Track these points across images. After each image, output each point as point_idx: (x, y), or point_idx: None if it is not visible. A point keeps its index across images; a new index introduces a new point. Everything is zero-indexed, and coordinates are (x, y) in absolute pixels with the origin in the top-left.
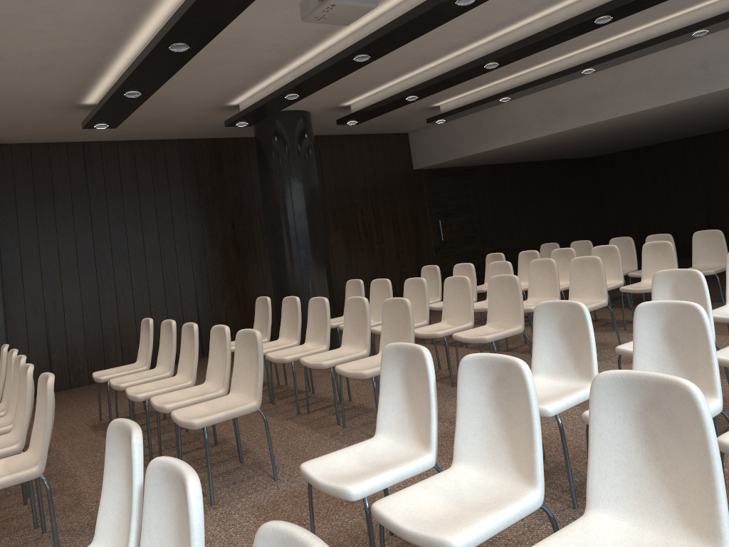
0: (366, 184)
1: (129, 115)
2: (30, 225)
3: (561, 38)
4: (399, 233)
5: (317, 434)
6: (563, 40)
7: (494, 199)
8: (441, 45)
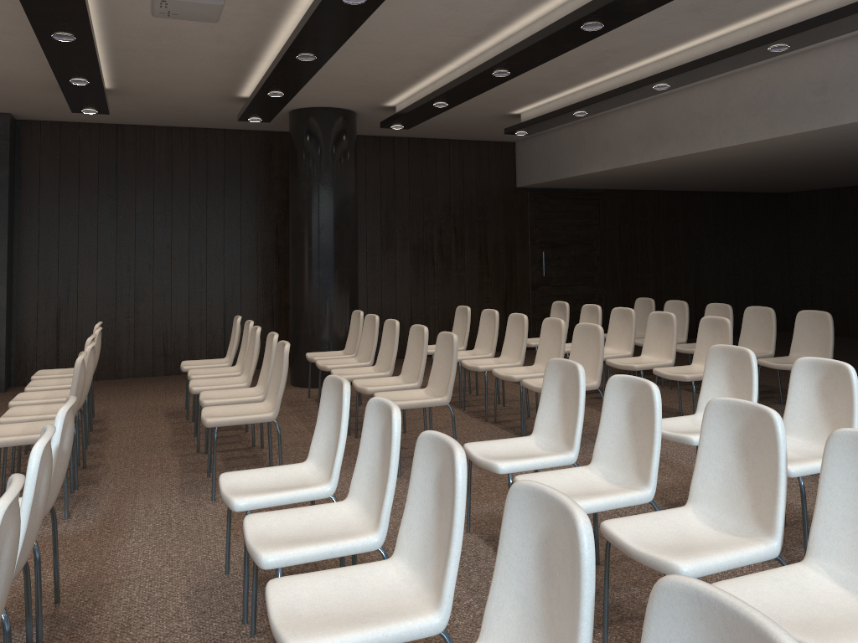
0: (450, 198)
1: (105, 102)
2: (52, 207)
3: (560, 46)
4: (486, 261)
5: (175, 478)
6: (567, 49)
7: (626, 233)
8: (435, 44)
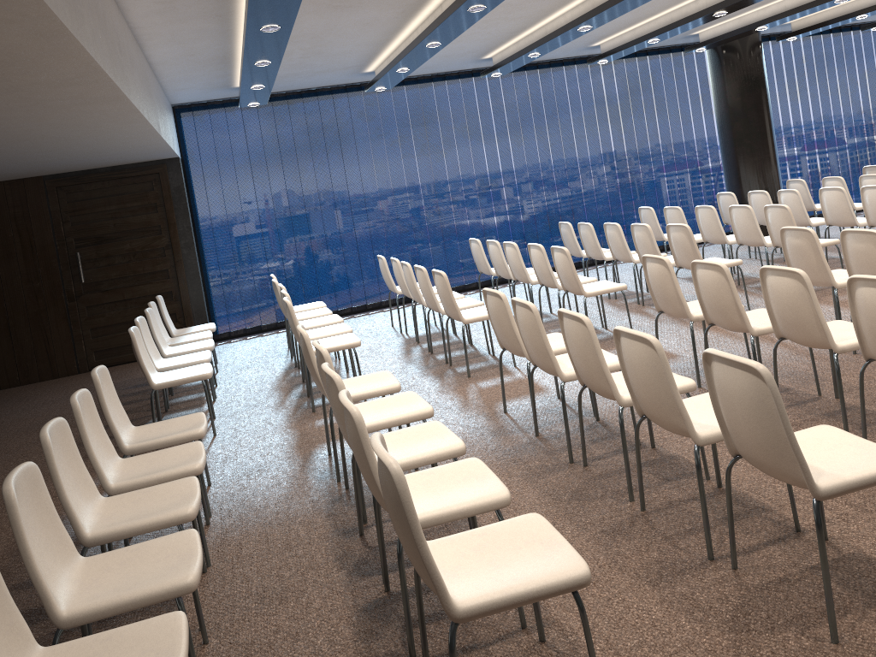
0: None
1: None
2: None
3: None
4: None
5: None
6: None
7: None
8: None
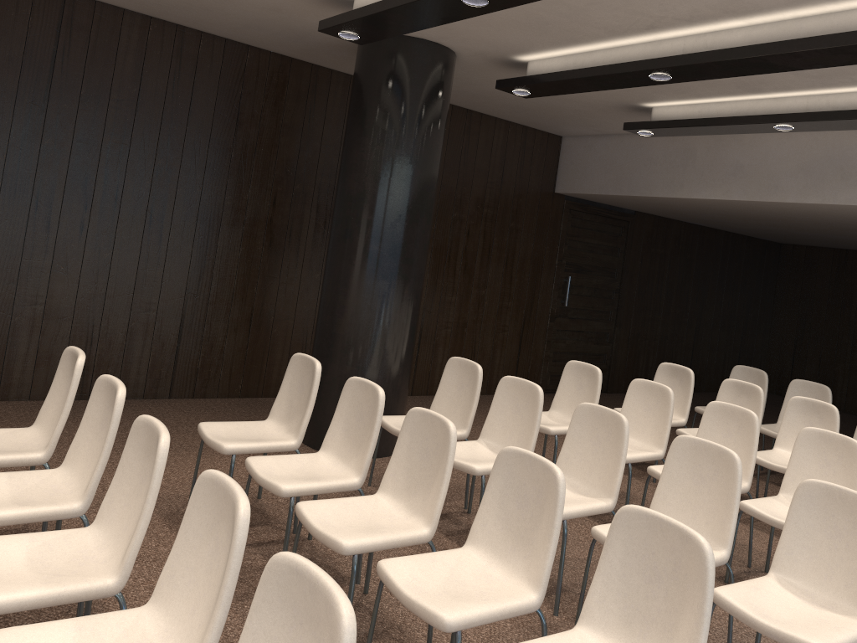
0: (485, 194)
1: None
2: None
3: None
4: (510, 279)
5: None
6: None
7: (647, 265)
8: None
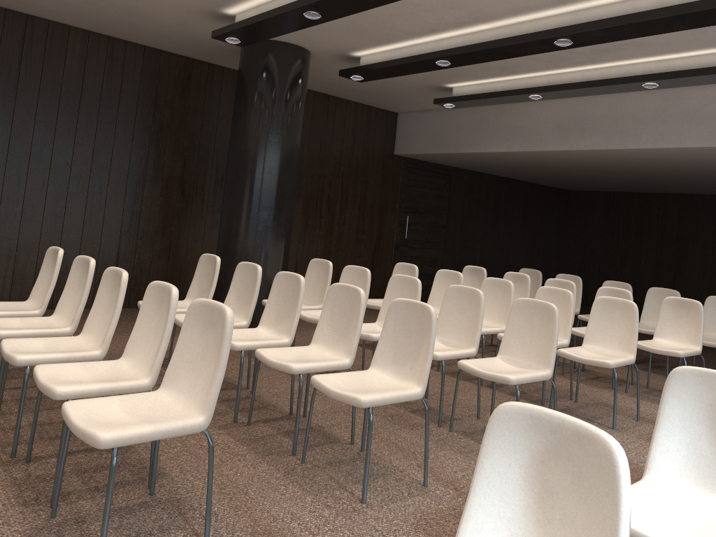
0: (341, 156)
1: None
2: None
3: (671, 26)
4: (362, 219)
5: (264, 466)
6: (670, 30)
7: (466, 207)
8: None
